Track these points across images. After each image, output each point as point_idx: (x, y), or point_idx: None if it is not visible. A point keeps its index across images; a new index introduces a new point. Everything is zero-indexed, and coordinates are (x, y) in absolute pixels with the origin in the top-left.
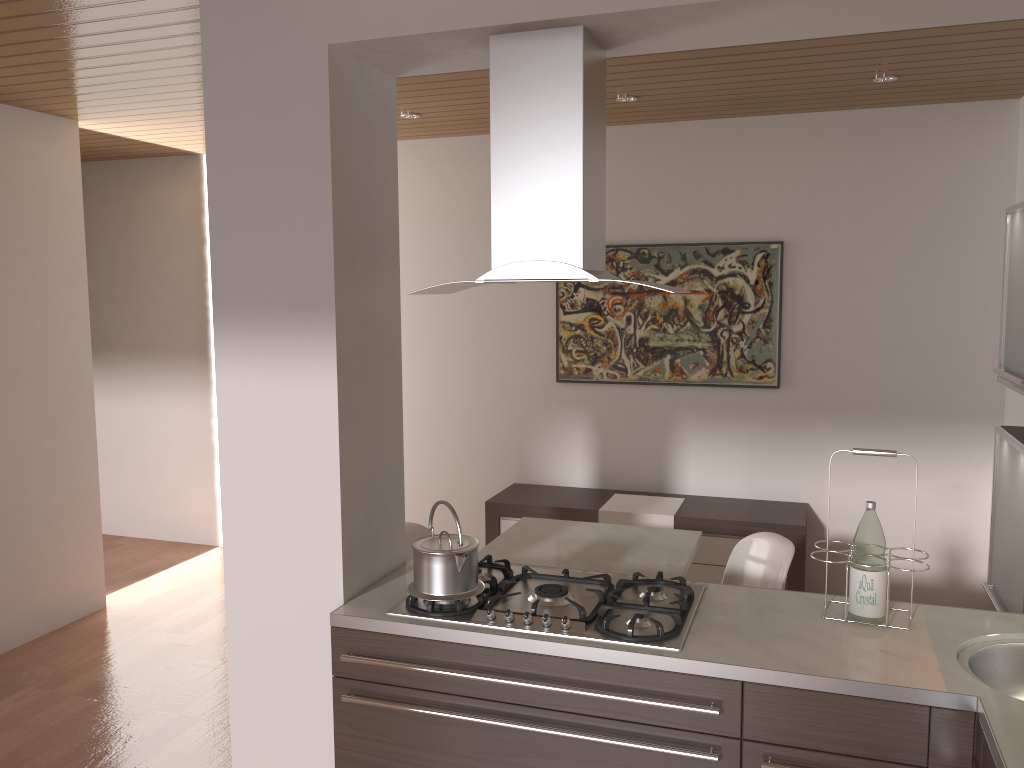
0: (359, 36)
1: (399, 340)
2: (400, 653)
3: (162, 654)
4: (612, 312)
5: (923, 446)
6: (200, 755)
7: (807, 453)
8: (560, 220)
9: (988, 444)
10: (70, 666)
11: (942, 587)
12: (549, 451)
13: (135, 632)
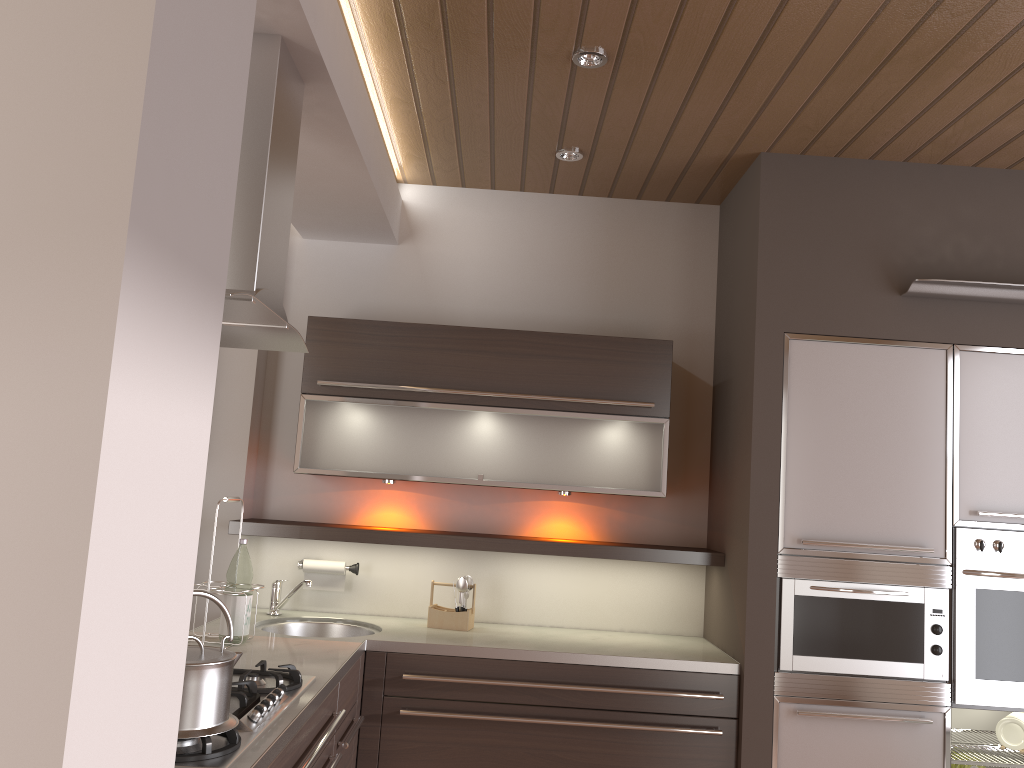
0: None
1: None
2: None
3: None
4: None
5: None
6: None
7: None
8: (281, 258)
9: None
10: None
11: None
12: None
13: None
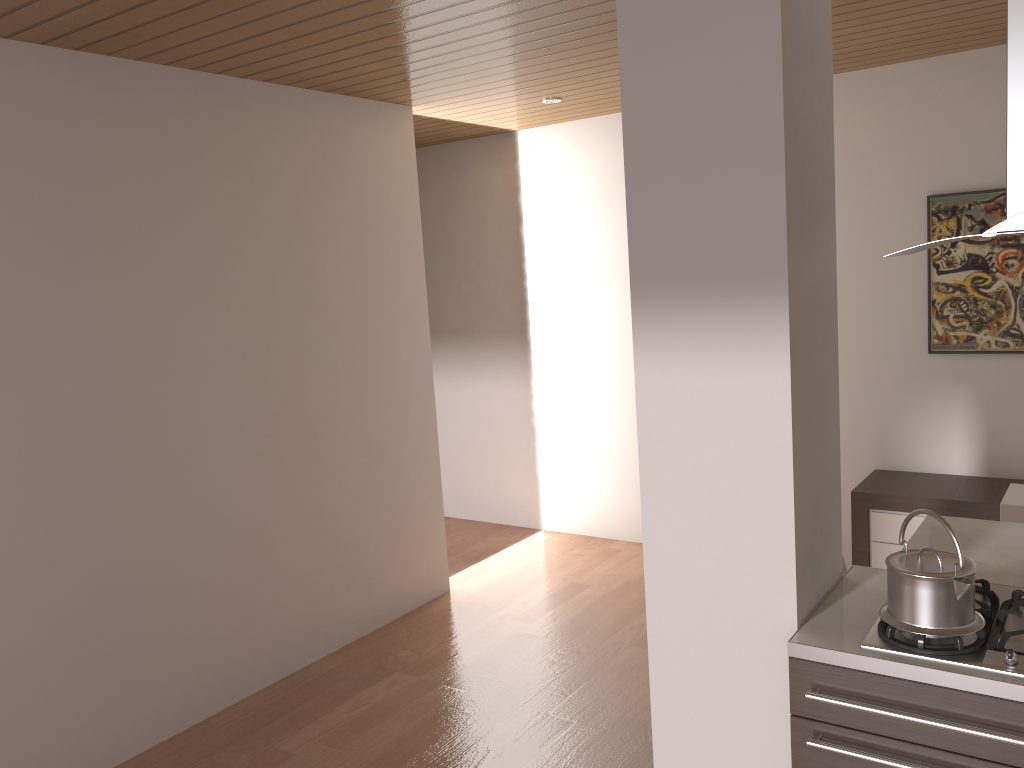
0: None
1: (835, 314)
2: (885, 697)
3: (515, 645)
4: (1003, 268)
5: None
6: (583, 763)
7: None
8: None
9: None
10: (431, 652)
11: None
12: (918, 433)
13: (483, 619)
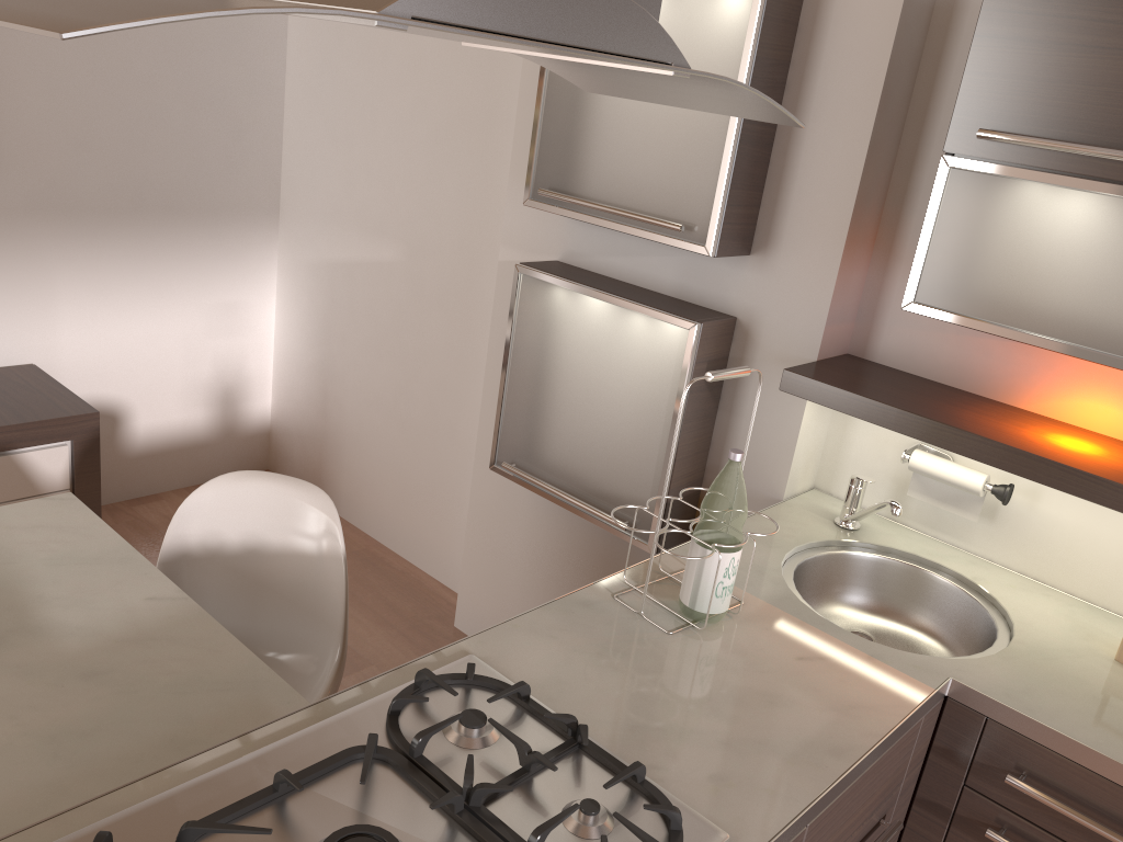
0: None
1: None
2: None
3: None
4: None
5: (191, 257)
6: None
7: (25, 284)
8: None
9: (264, 248)
10: None
11: (216, 438)
12: None
13: None
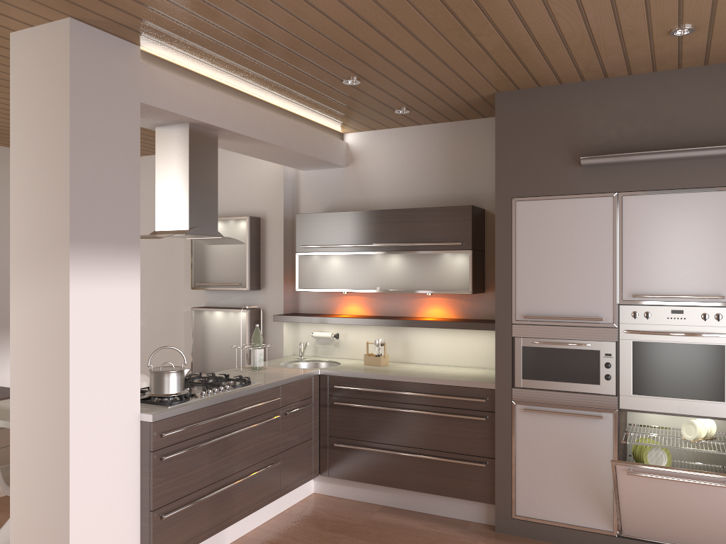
0: (154, 104)
1: None
2: (183, 423)
3: None
4: None
5: None
6: None
7: None
8: (211, 210)
9: None
10: None
11: None
12: None
13: None
